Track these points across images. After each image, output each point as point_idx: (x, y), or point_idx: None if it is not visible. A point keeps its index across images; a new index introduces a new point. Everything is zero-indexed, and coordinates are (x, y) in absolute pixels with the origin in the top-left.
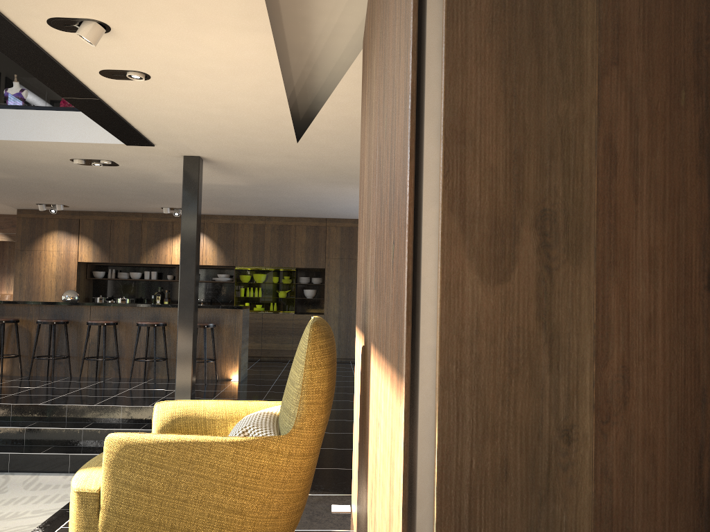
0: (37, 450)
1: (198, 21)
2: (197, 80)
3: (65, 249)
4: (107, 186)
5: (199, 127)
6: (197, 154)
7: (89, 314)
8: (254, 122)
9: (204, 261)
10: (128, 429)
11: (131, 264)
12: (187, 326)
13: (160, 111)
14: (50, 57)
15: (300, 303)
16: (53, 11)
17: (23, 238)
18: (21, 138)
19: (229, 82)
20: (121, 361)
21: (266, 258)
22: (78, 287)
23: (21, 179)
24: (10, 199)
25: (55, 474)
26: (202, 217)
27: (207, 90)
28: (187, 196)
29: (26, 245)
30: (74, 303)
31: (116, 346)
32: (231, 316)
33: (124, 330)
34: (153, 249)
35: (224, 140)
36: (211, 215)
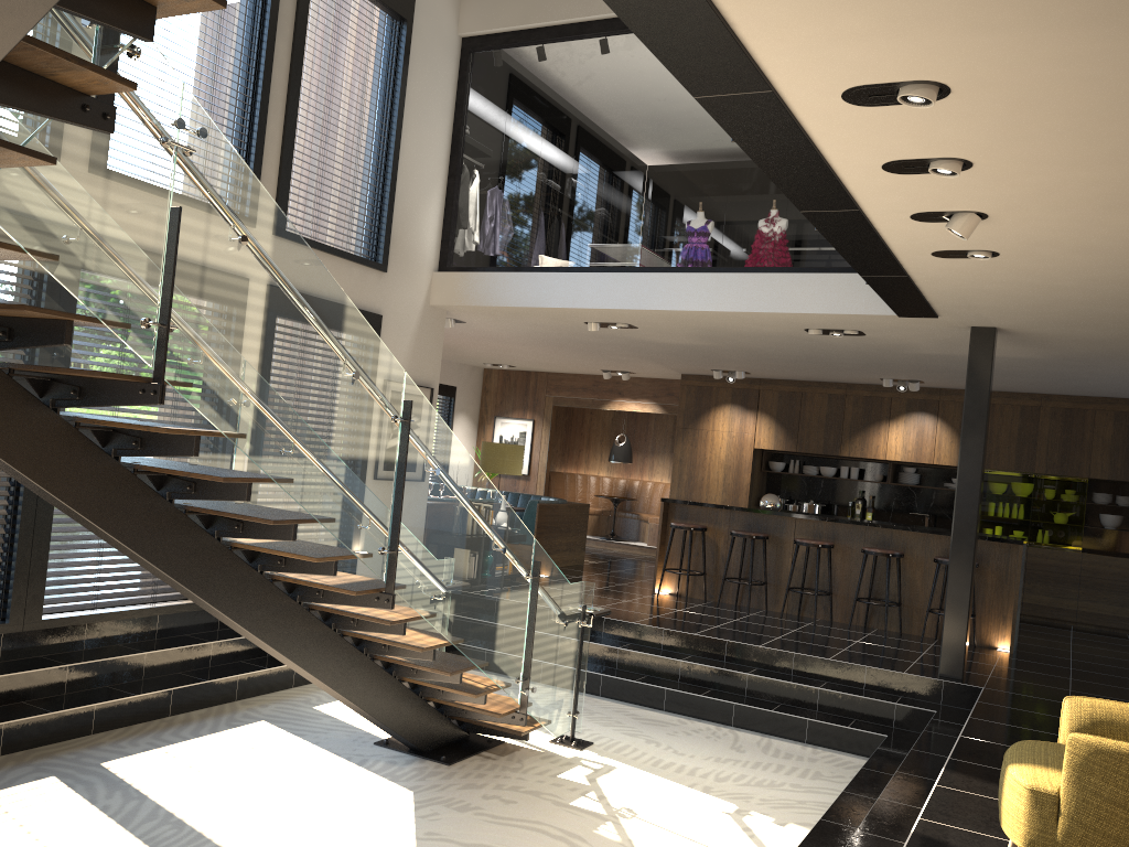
0: (765, 706)
1: (1118, 205)
2: (1065, 256)
3: (738, 430)
4: (824, 355)
5: (1023, 298)
6: (993, 325)
7: (792, 529)
8: (1117, 293)
9: (936, 458)
10: (879, 700)
11: (823, 455)
12: (963, 569)
13: (980, 284)
14: (883, 244)
15: (1090, 535)
16: (928, 207)
17: (686, 413)
18: (762, 309)
19: (1113, 256)
20: (833, 599)
21: (1039, 460)
22: (751, 482)
23: (720, 346)
24: (684, 364)
25: (789, 740)
26: (937, 392)
27: (1071, 264)
28: (973, 384)
29: (689, 422)
30: (776, 512)
31: (830, 576)
32: (1002, 554)
33: (839, 556)
34: (859, 436)
35: (1050, 312)
36: (950, 389)
